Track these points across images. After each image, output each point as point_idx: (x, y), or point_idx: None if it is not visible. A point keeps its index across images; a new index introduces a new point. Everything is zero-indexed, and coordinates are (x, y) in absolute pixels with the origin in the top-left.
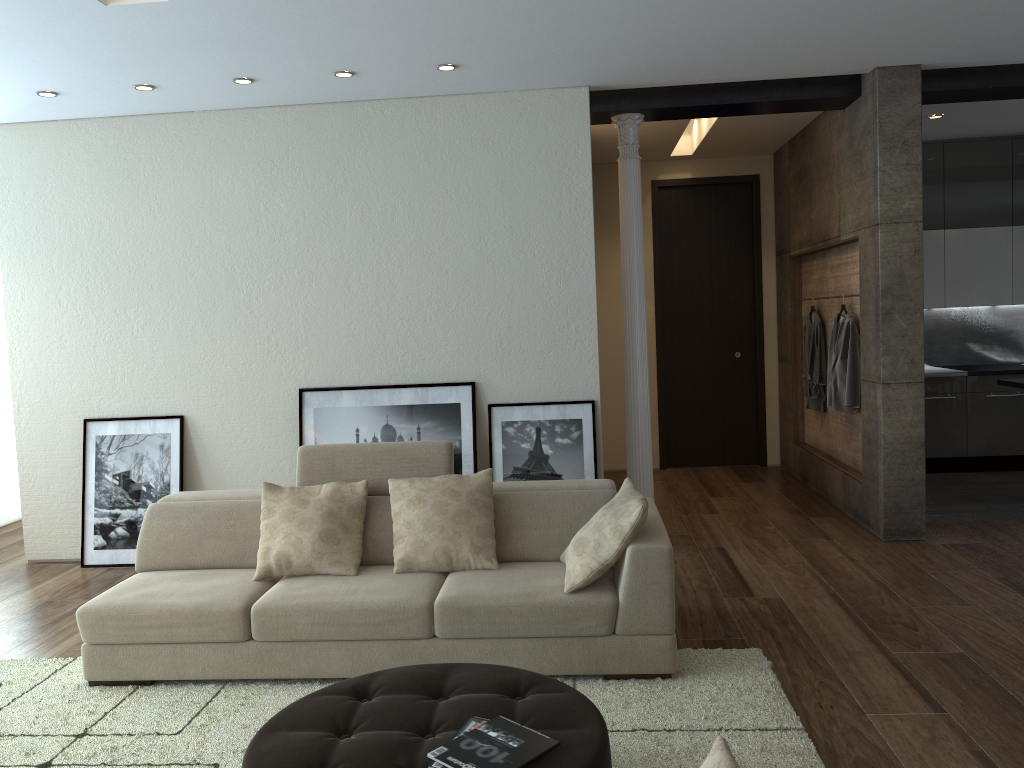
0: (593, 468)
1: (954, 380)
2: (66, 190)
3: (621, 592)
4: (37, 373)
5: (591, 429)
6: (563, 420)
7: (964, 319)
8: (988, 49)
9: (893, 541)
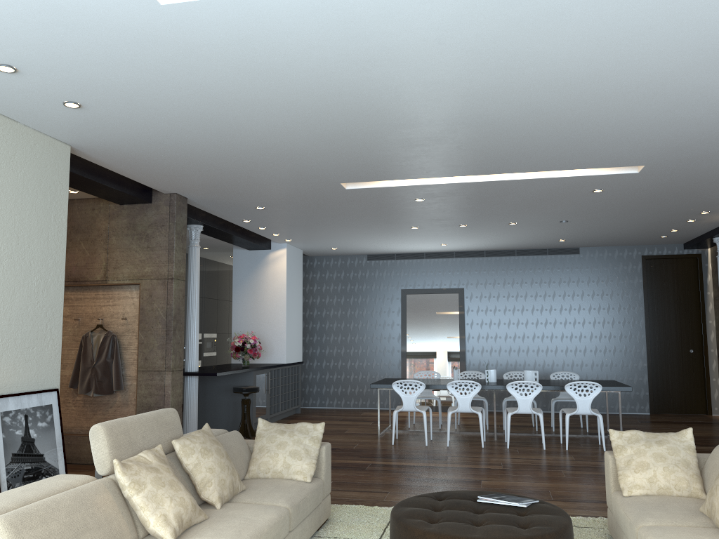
0: (62, 444)
1: None
2: None
3: (322, 474)
4: None
5: (58, 412)
6: (42, 406)
7: None
8: (217, 202)
9: None
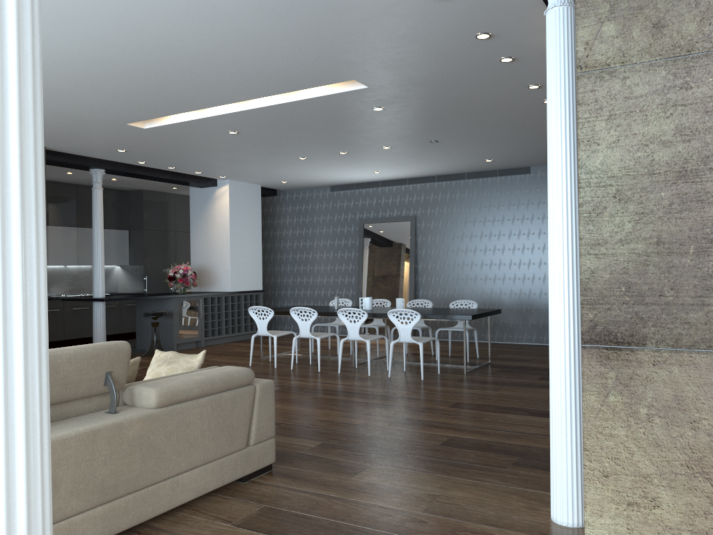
0: None
1: None
2: None
3: None
4: None
5: None
6: None
7: None
8: (77, 148)
9: None
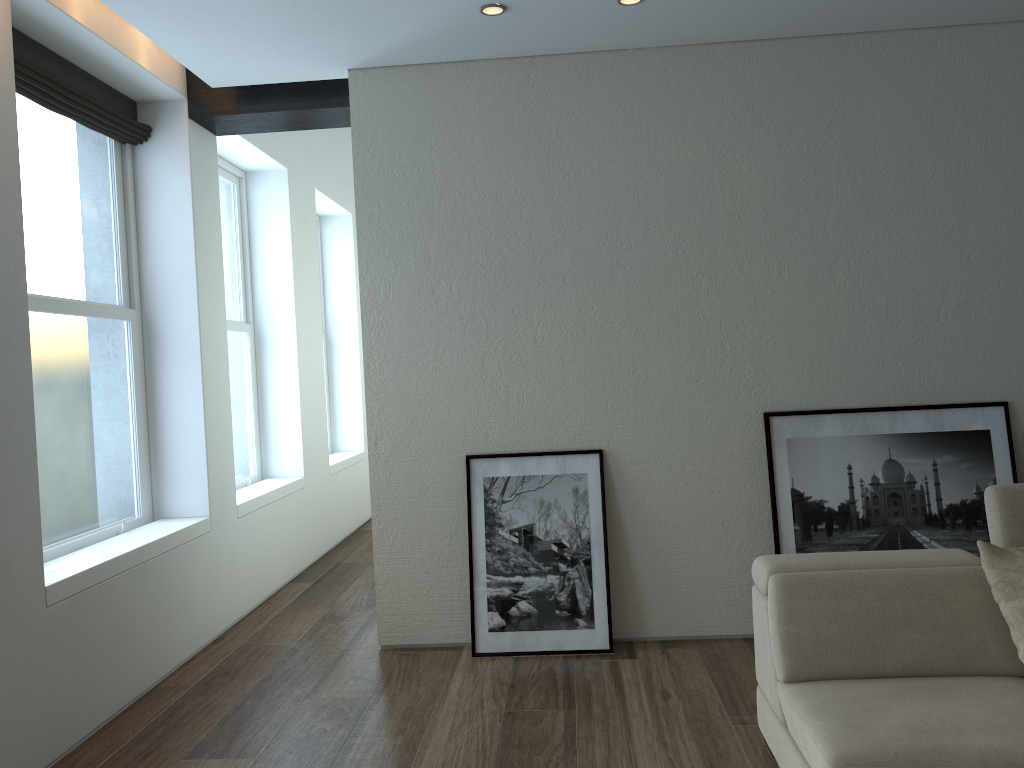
0: None
1: None
2: (450, 153)
3: None
4: (402, 395)
5: None
6: None
7: None
8: None
9: None
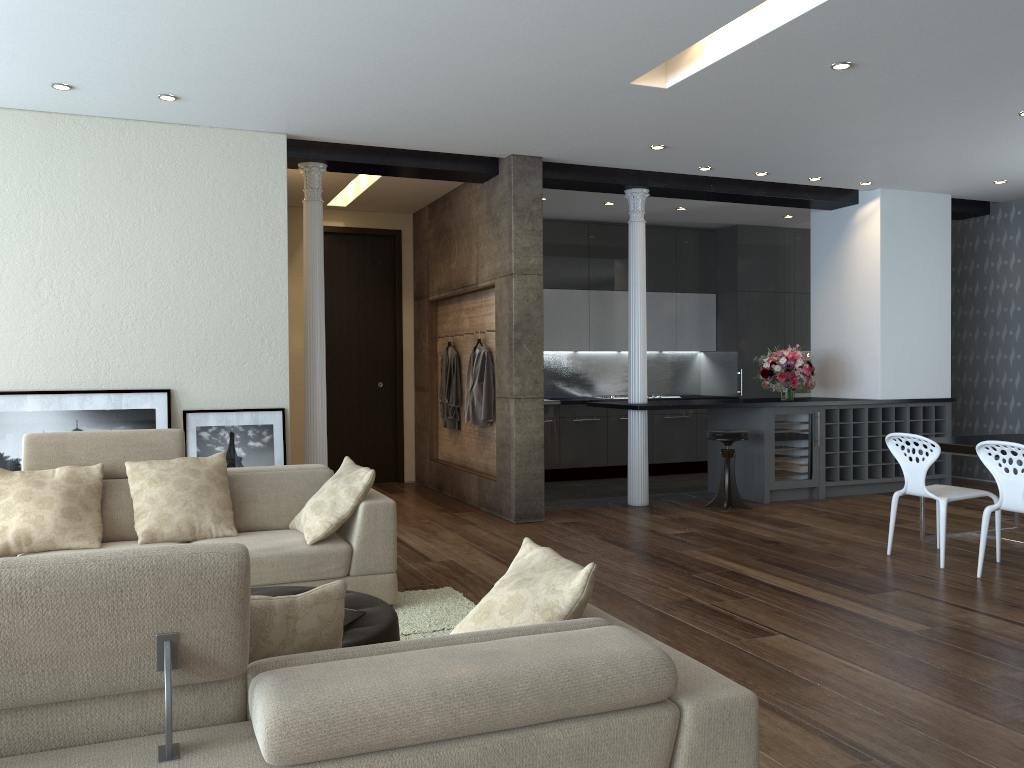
0: None
1: (551, 407)
2: None
3: (355, 540)
4: None
5: (281, 433)
6: (256, 425)
7: (555, 361)
8: (588, 153)
9: (521, 523)
